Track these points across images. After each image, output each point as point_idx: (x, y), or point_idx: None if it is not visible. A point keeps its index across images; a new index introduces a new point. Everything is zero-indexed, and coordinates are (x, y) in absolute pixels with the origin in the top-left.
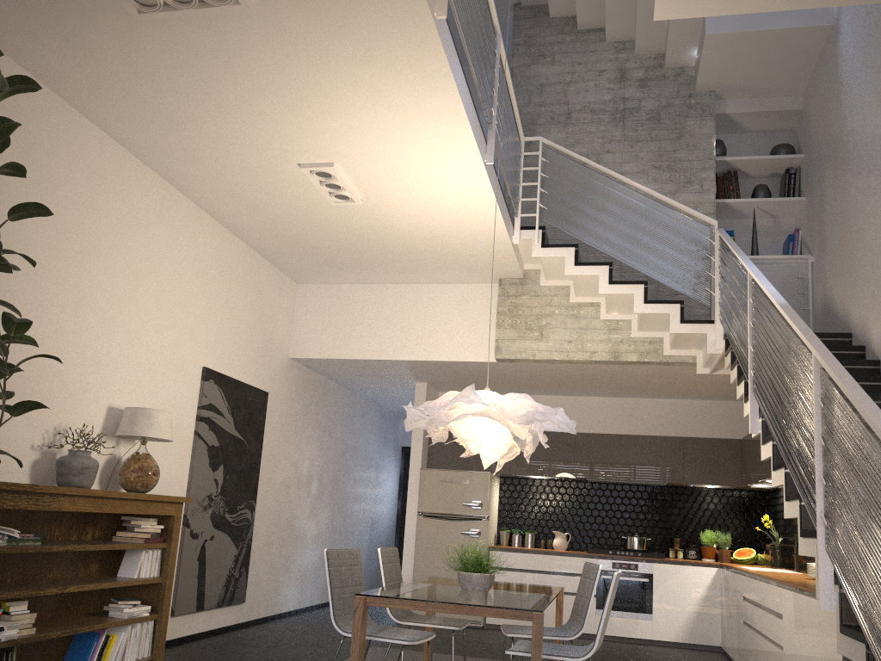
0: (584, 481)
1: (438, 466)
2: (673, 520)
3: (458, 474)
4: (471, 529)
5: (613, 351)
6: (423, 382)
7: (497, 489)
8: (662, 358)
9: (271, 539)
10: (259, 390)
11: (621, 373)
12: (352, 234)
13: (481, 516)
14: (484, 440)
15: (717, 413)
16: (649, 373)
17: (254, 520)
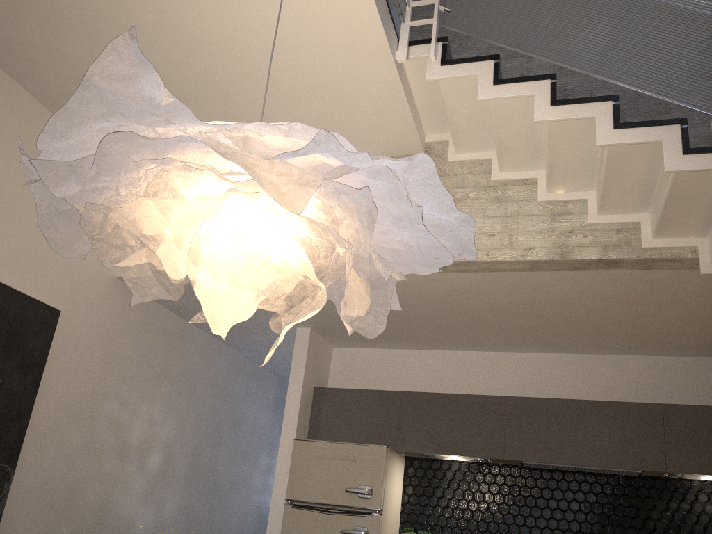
0: (520, 466)
1: (322, 438)
2: (651, 527)
3: (341, 448)
4: (355, 528)
5: (560, 246)
6: (306, 327)
7: (400, 473)
8: (641, 253)
9: (52, 528)
10: (38, 302)
11: (571, 296)
12: (154, 53)
13: (370, 509)
14: (209, 244)
15: (708, 375)
16: (614, 295)
17: (7, 496)
